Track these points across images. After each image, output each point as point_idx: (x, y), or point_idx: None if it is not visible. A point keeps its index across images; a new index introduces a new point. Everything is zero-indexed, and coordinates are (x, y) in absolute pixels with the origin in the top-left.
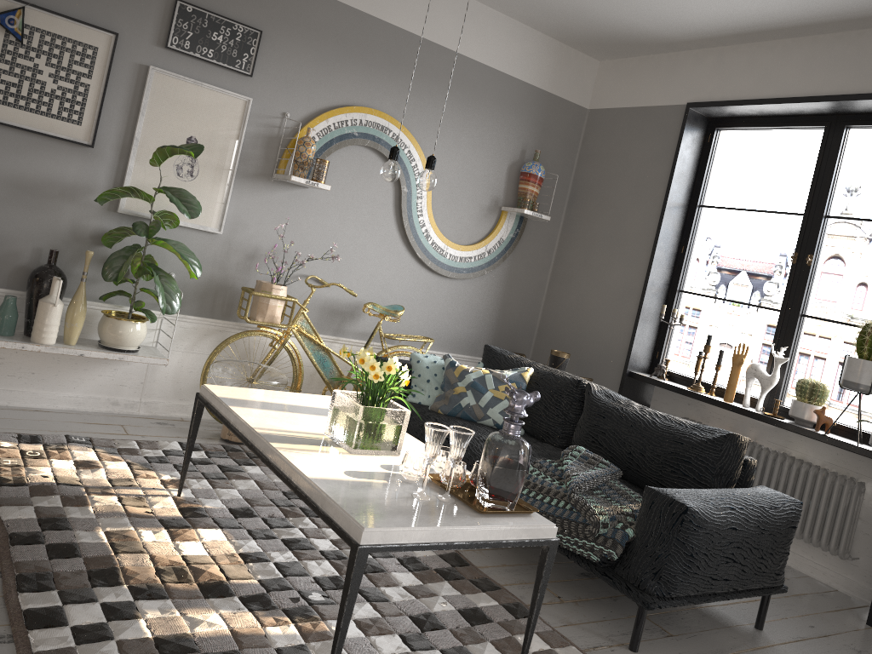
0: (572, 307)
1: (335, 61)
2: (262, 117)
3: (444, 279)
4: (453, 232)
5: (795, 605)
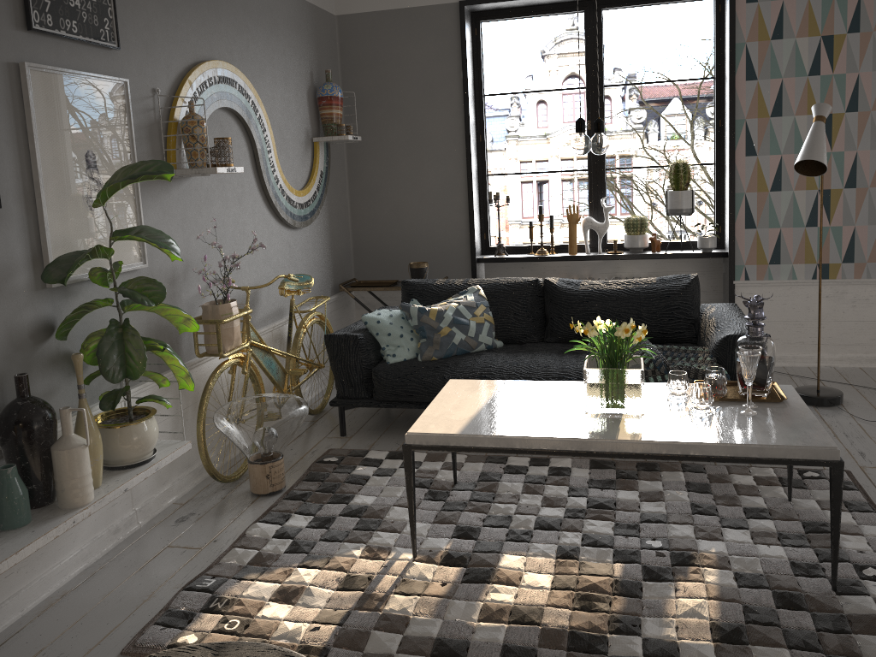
0: (389, 218)
1: (175, 8)
2: (138, 101)
3: (297, 231)
4: (292, 179)
5: None
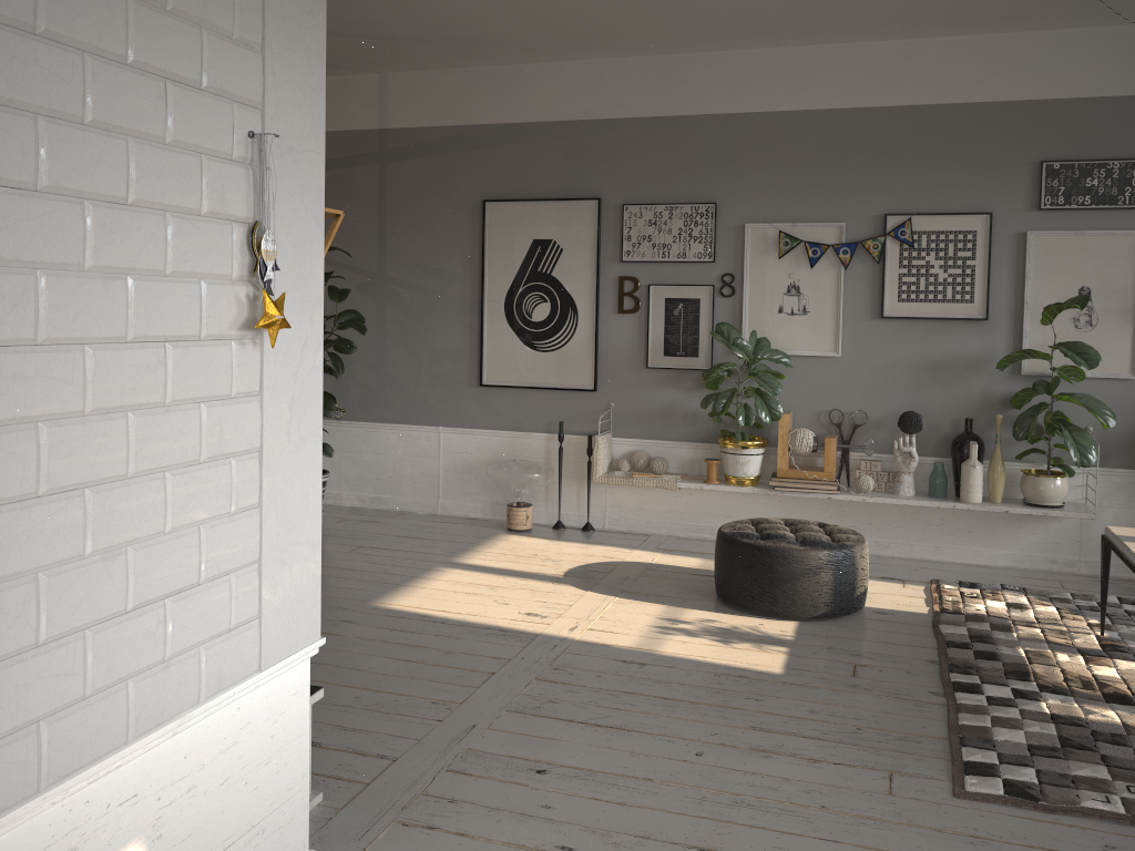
0: None
1: None
2: None
3: None
4: None
5: None
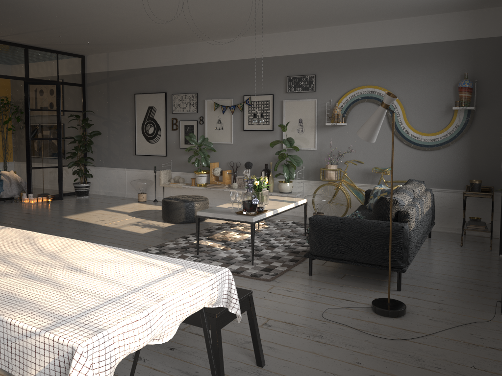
0: None
1: (346, 73)
2: (322, 104)
3: (426, 152)
4: (425, 128)
5: (463, 297)
